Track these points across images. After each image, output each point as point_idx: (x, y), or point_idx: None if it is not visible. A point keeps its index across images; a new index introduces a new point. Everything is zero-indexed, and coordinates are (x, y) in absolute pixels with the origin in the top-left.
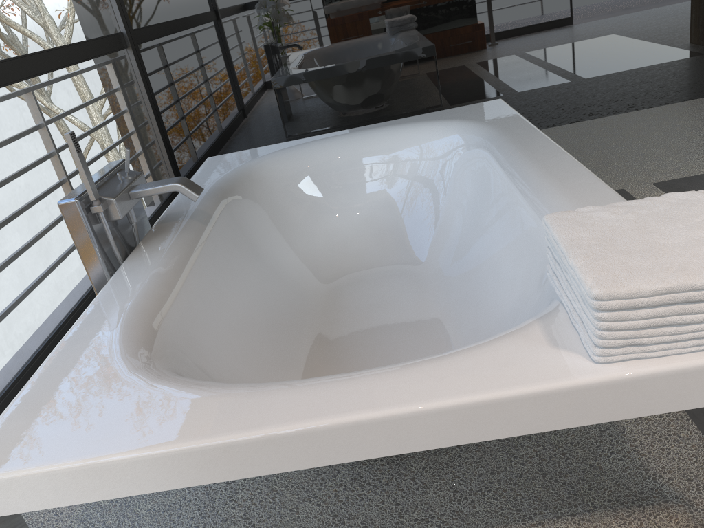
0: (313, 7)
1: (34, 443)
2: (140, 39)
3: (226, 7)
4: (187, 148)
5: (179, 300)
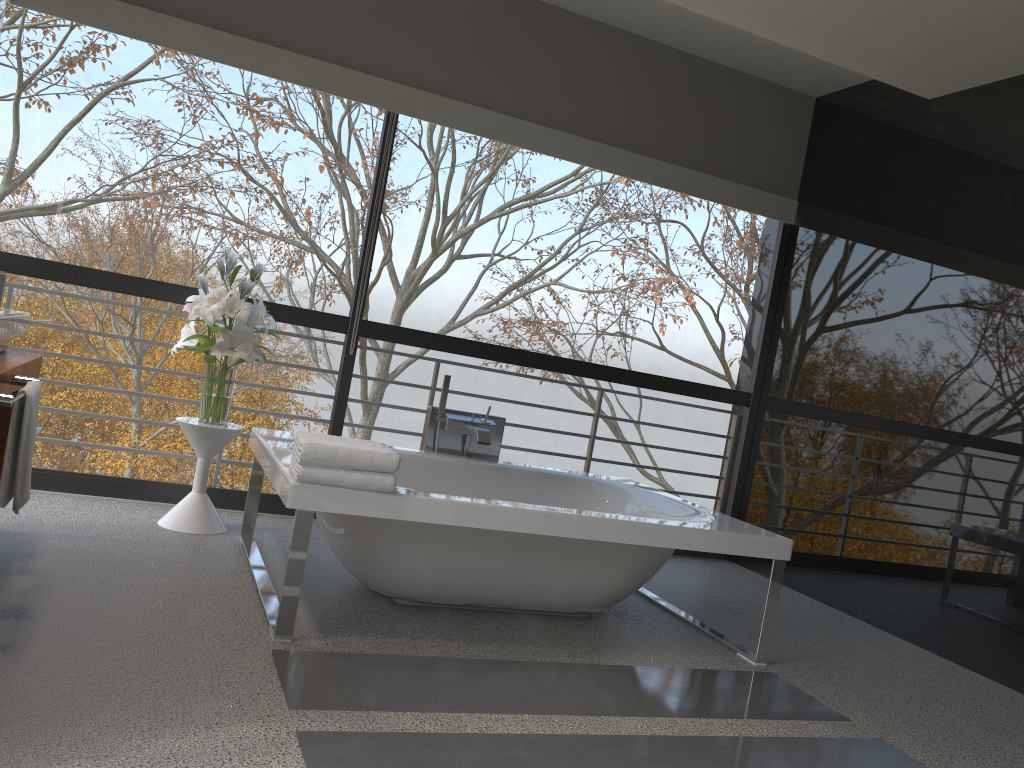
0: (888, 431)
1: (270, 432)
2: (763, 404)
3: (826, 403)
4: (750, 514)
5: (401, 466)
